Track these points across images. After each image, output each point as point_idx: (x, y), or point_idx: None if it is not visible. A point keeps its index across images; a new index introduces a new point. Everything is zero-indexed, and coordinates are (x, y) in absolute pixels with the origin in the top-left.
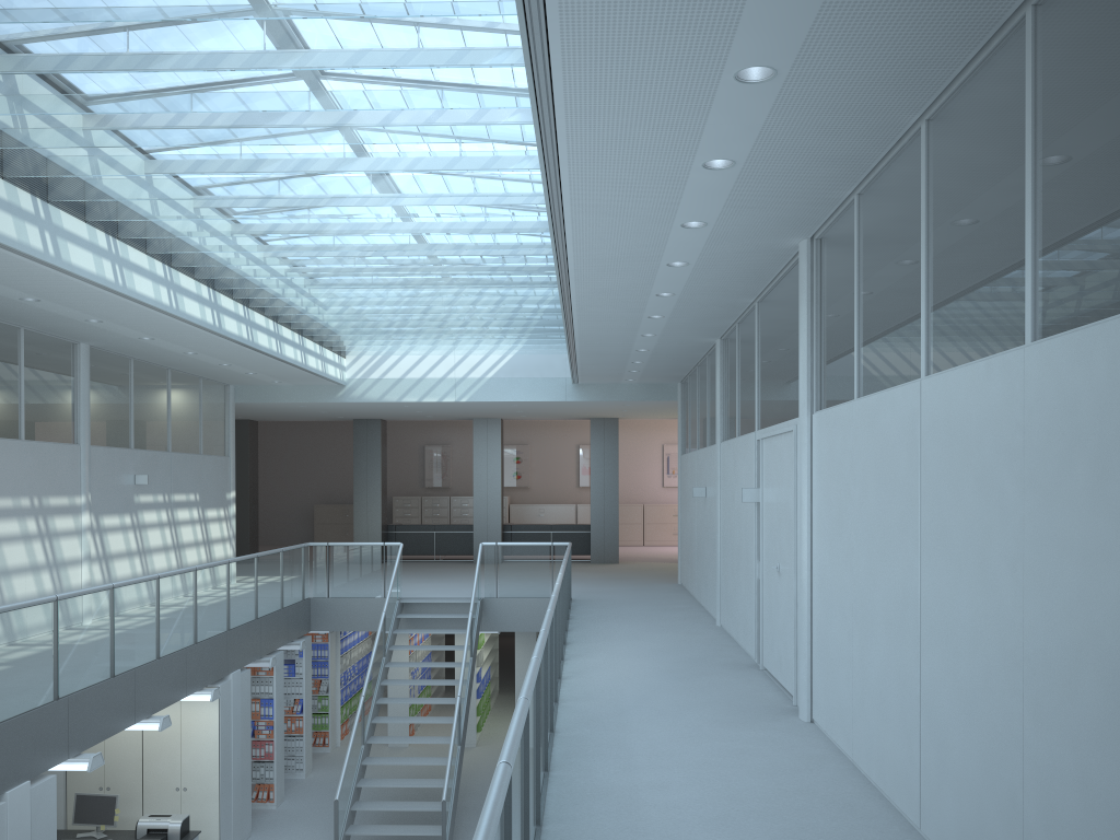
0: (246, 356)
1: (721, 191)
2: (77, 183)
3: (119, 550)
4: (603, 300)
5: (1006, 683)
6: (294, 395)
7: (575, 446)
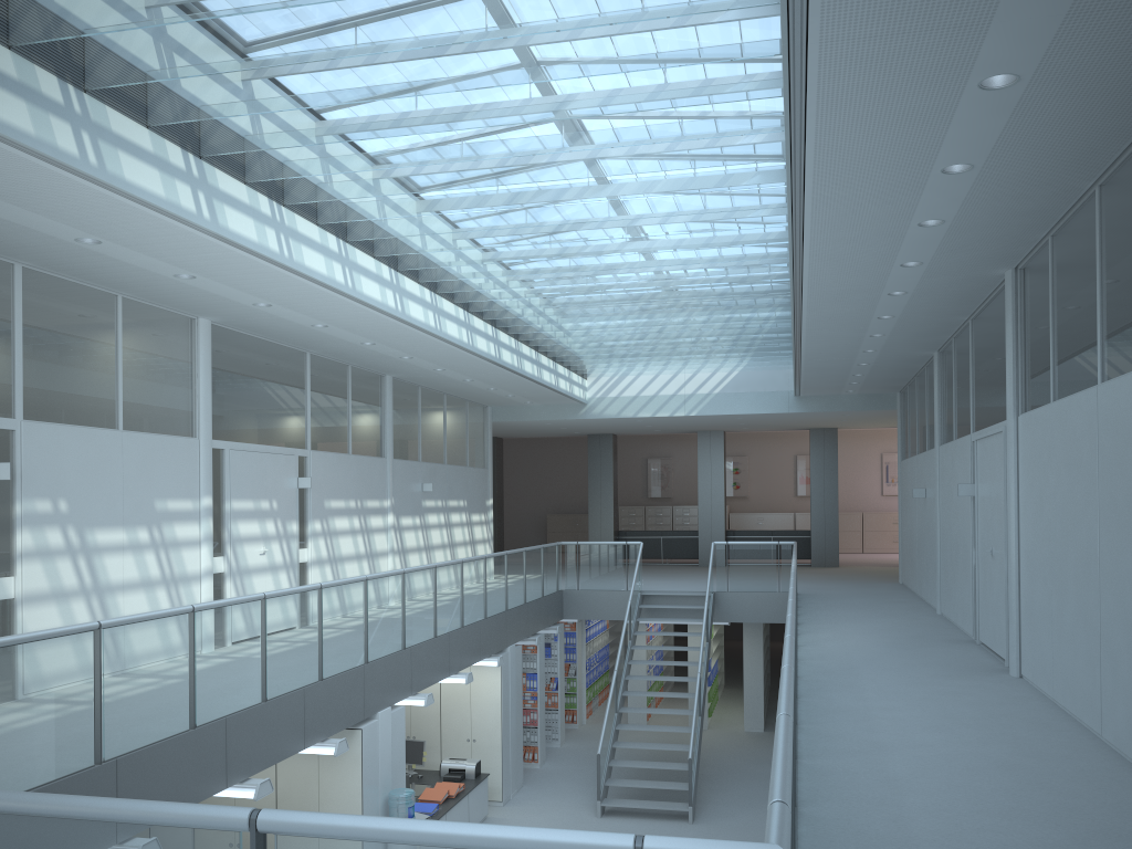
0: (512, 381)
1: (933, 240)
2: (418, 255)
3: (412, 546)
4: (829, 324)
5: None
6: (542, 413)
7: (793, 457)
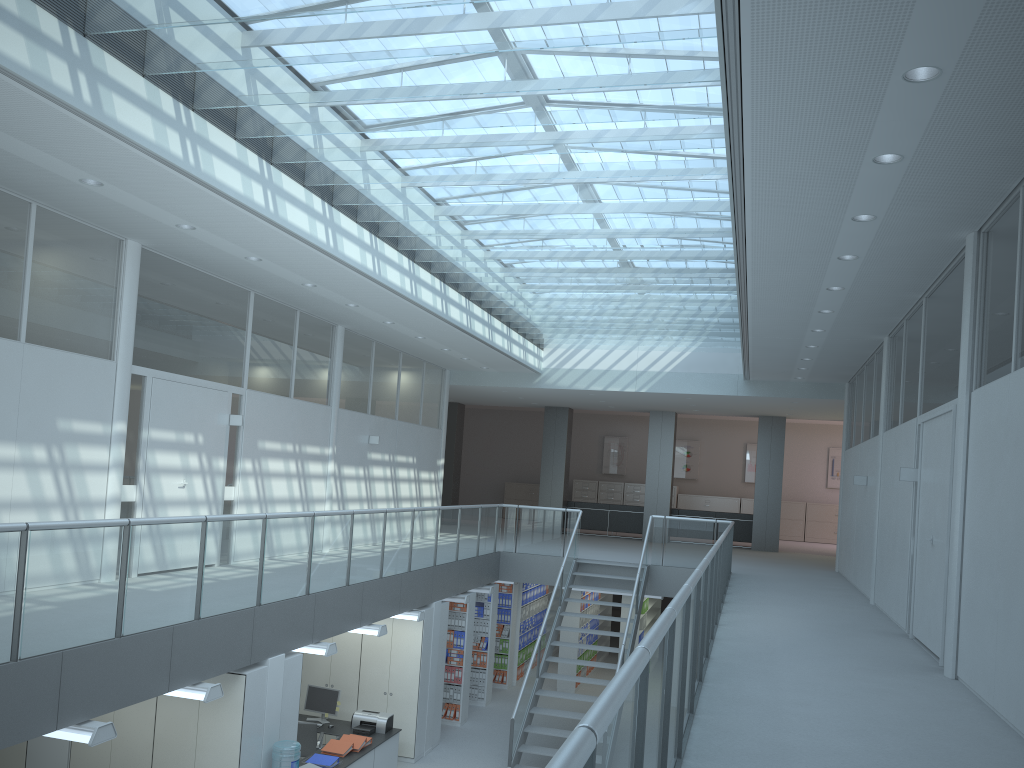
0: (463, 341)
1: (889, 185)
2: (354, 191)
3: (353, 496)
4: (776, 293)
5: None
6: (498, 380)
7: (743, 445)
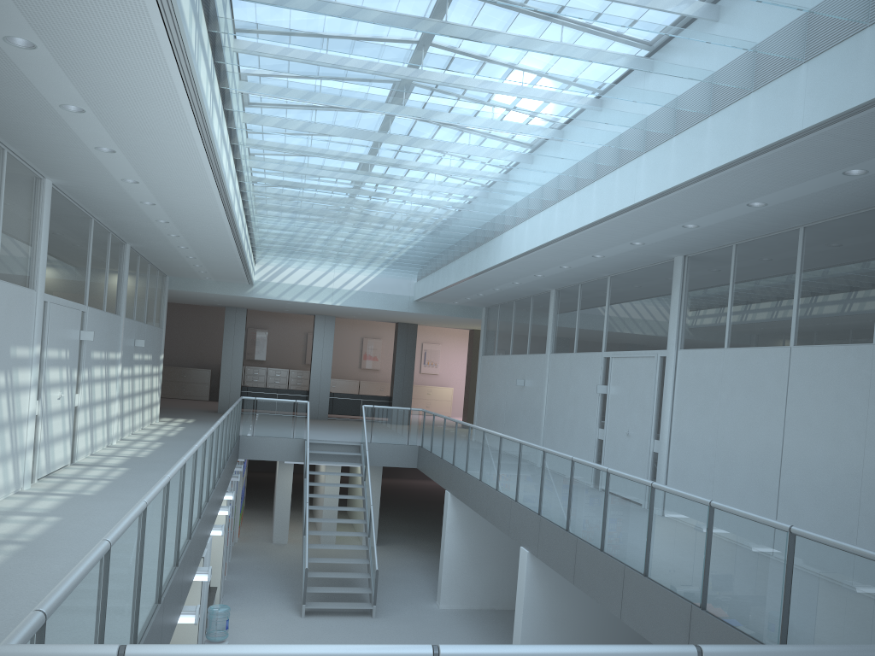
0: (227, 263)
1: (673, 234)
2: (256, 162)
3: (126, 393)
4: (525, 265)
5: (849, 483)
6: (214, 288)
7: (360, 339)
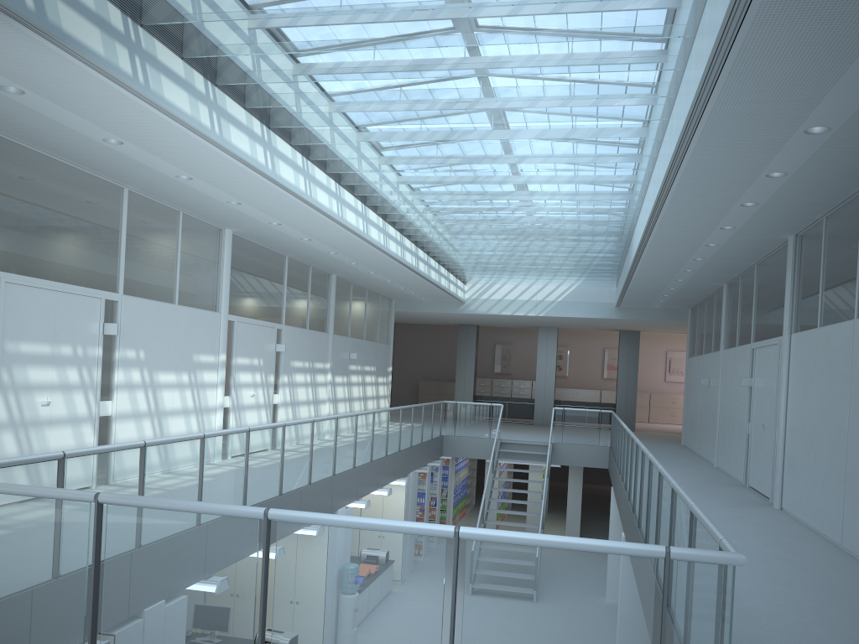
0: (420, 283)
1: (747, 214)
2: (381, 195)
3: (341, 397)
4: (658, 261)
5: None
6: (432, 307)
7: (602, 349)
